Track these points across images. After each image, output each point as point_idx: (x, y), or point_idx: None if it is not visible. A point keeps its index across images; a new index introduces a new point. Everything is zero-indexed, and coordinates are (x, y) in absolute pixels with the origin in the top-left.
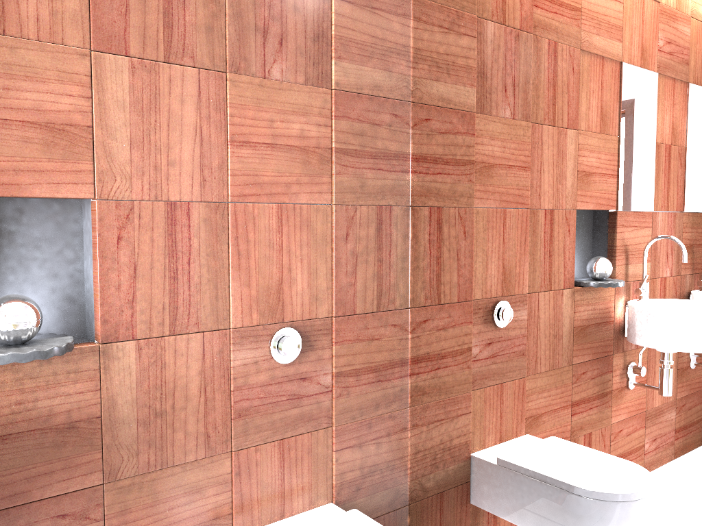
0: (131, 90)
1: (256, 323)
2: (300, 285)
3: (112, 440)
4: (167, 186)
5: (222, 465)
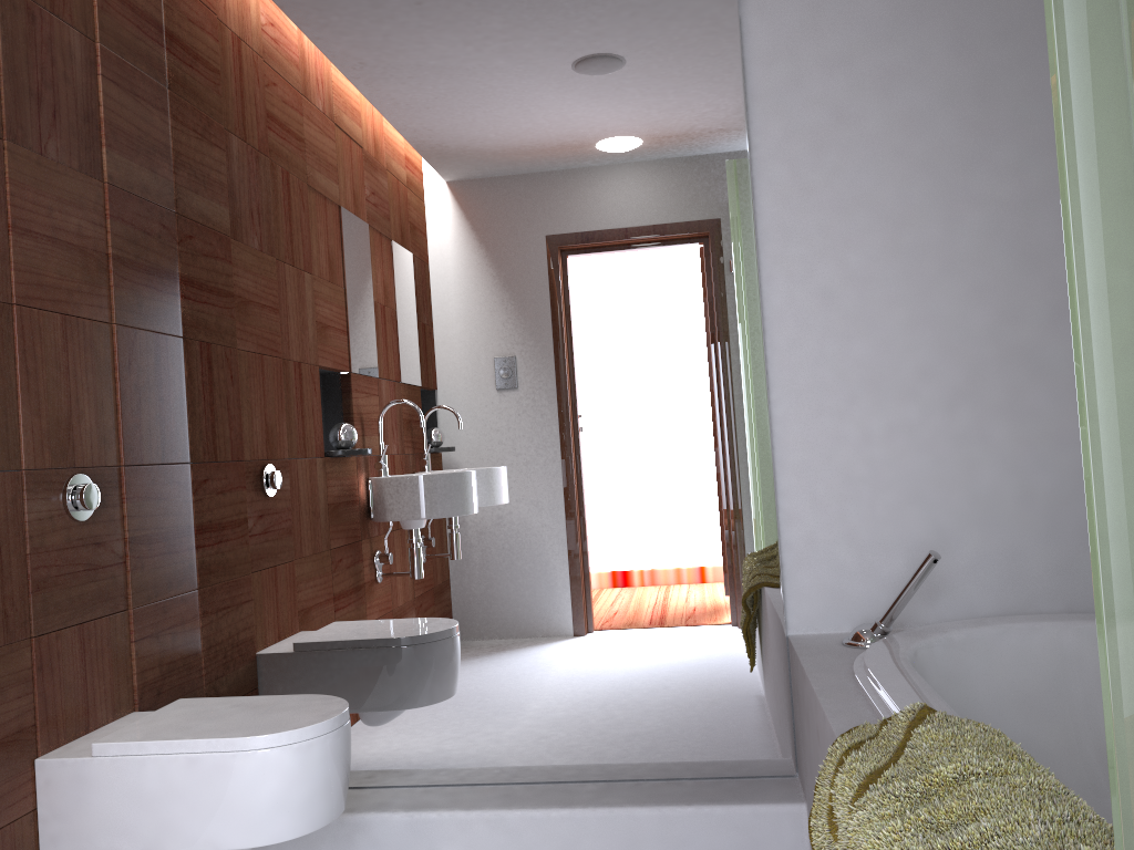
0: None
1: (49, 465)
2: (89, 421)
3: None
4: None
5: (23, 656)
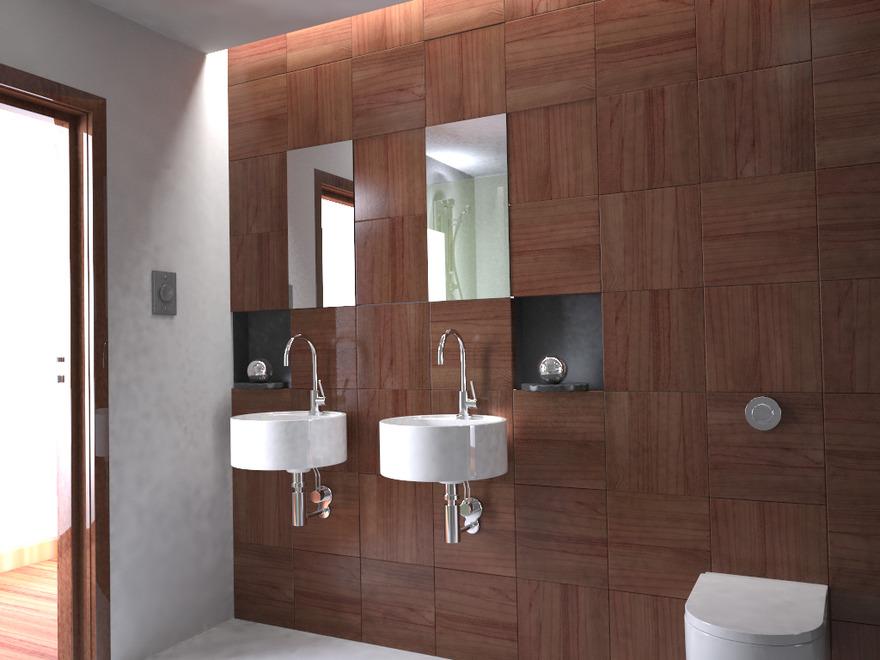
0: (624, 215)
1: (731, 390)
2: (780, 358)
3: (611, 460)
4: (651, 279)
5: (700, 506)
